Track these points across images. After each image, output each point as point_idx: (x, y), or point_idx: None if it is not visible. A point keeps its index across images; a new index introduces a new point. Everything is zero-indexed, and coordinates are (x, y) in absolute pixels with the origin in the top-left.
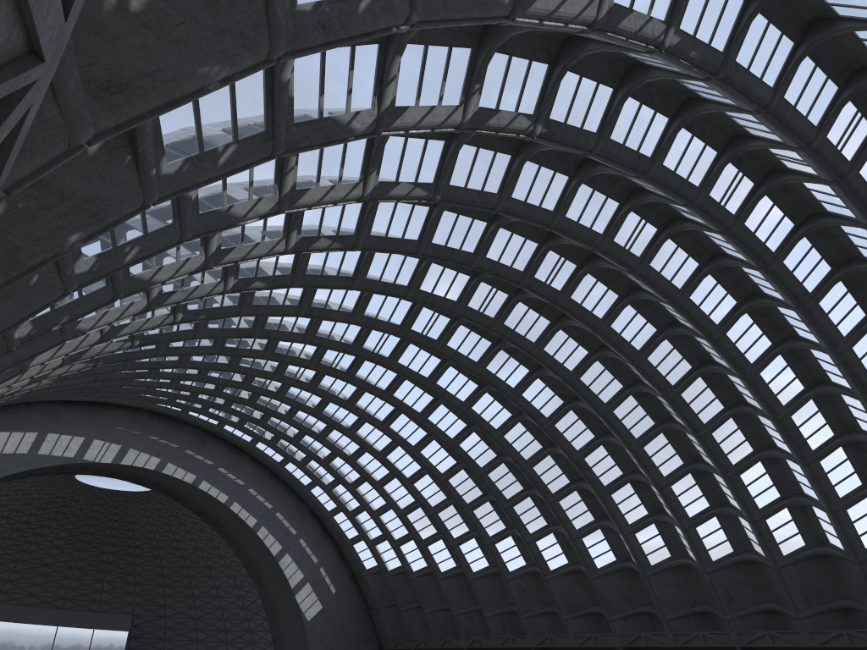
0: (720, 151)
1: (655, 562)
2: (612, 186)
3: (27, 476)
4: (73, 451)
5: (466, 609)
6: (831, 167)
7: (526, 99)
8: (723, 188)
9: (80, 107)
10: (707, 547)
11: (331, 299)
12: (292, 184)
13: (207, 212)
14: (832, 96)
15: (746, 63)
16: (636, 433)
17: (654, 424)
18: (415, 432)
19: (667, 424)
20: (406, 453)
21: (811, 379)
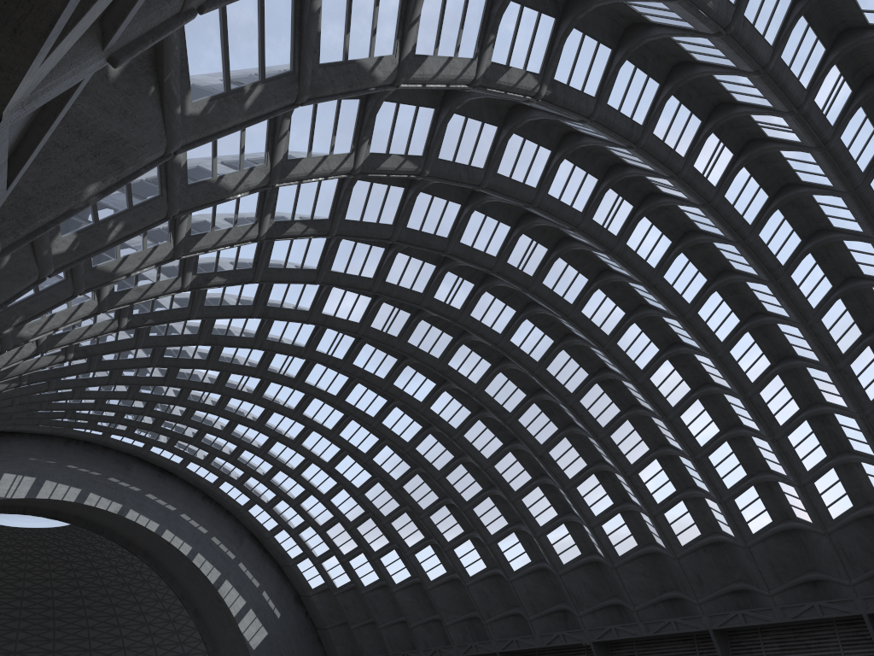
0: (704, 120)
1: (623, 552)
2: (592, 161)
3: None
4: None
5: (424, 620)
6: (816, 132)
7: (533, 56)
8: (706, 159)
9: None
10: (676, 532)
11: (287, 297)
12: (284, 152)
13: (195, 182)
14: (820, 58)
15: (752, 18)
16: (602, 422)
17: (620, 411)
18: (366, 439)
19: (633, 410)
20: (356, 461)
21: (777, 355)
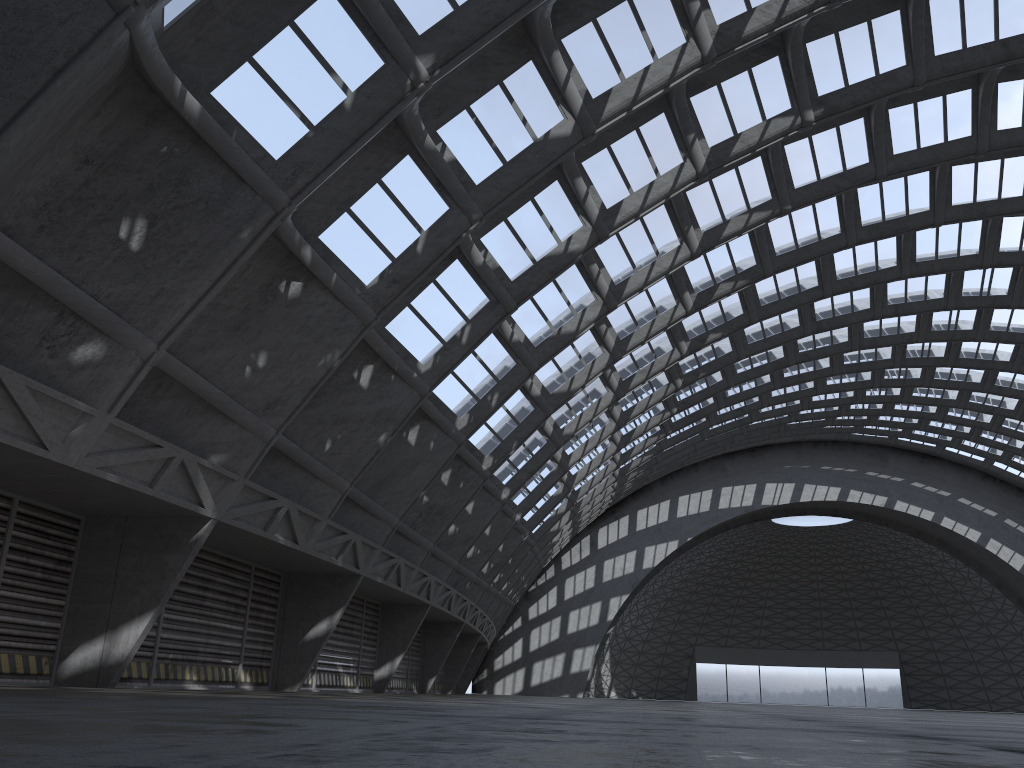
0: None
1: None
2: None
3: (725, 530)
4: (749, 499)
5: None
6: None
7: (770, 102)
8: None
9: (259, 423)
10: None
11: (836, 304)
12: (608, 283)
13: (540, 342)
14: None
15: None
16: None
17: None
18: None
19: None
20: None
21: None
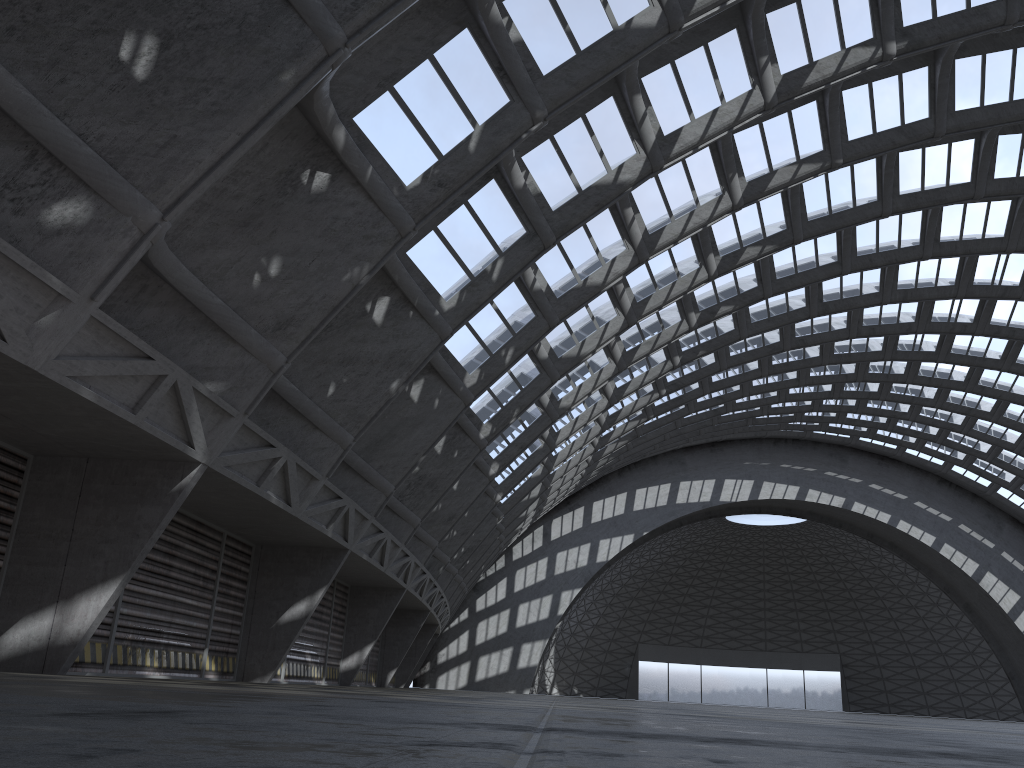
0: None
1: None
2: None
3: (679, 526)
4: (707, 495)
5: None
6: None
7: (851, 28)
8: None
9: (266, 347)
10: None
11: (845, 286)
12: (642, 231)
13: (563, 293)
14: None
15: None
16: None
17: None
18: None
19: None
20: None
21: None
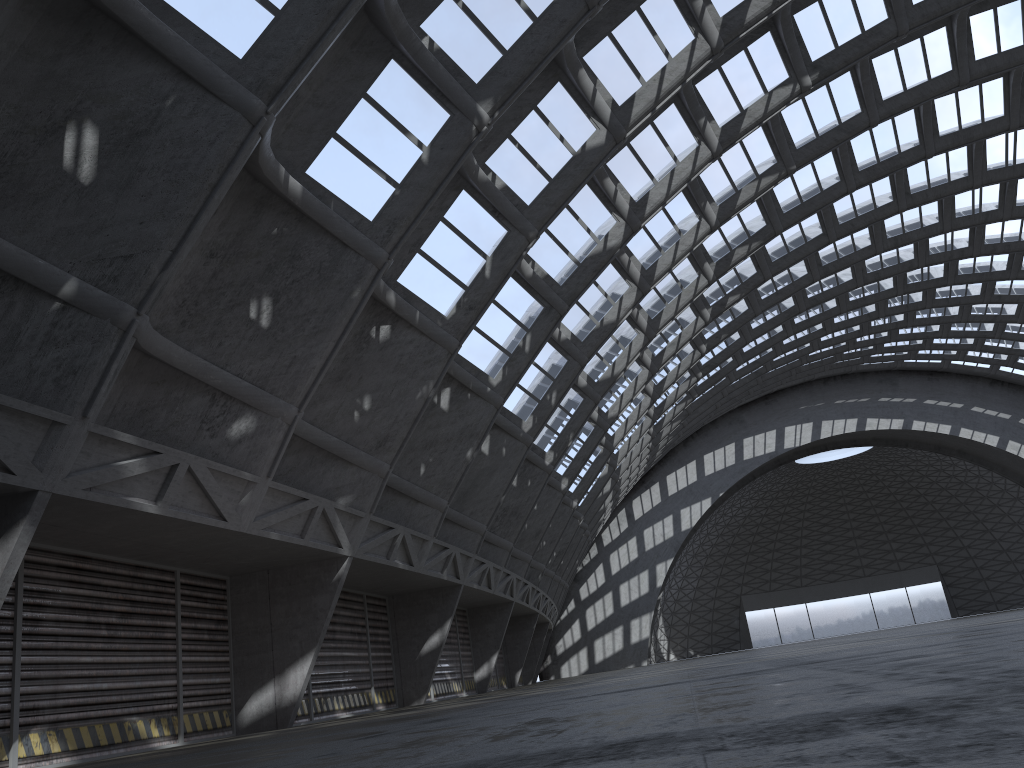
0: None
1: None
2: None
3: (753, 479)
4: (771, 445)
5: None
6: None
7: (769, 75)
8: None
9: (374, 461)
10: None
11: (839, 247)
12: (639, 269)
13: (586, 336)
14: None
15: None
16: None
17: None
18: None
19: None
20: None
21: None
